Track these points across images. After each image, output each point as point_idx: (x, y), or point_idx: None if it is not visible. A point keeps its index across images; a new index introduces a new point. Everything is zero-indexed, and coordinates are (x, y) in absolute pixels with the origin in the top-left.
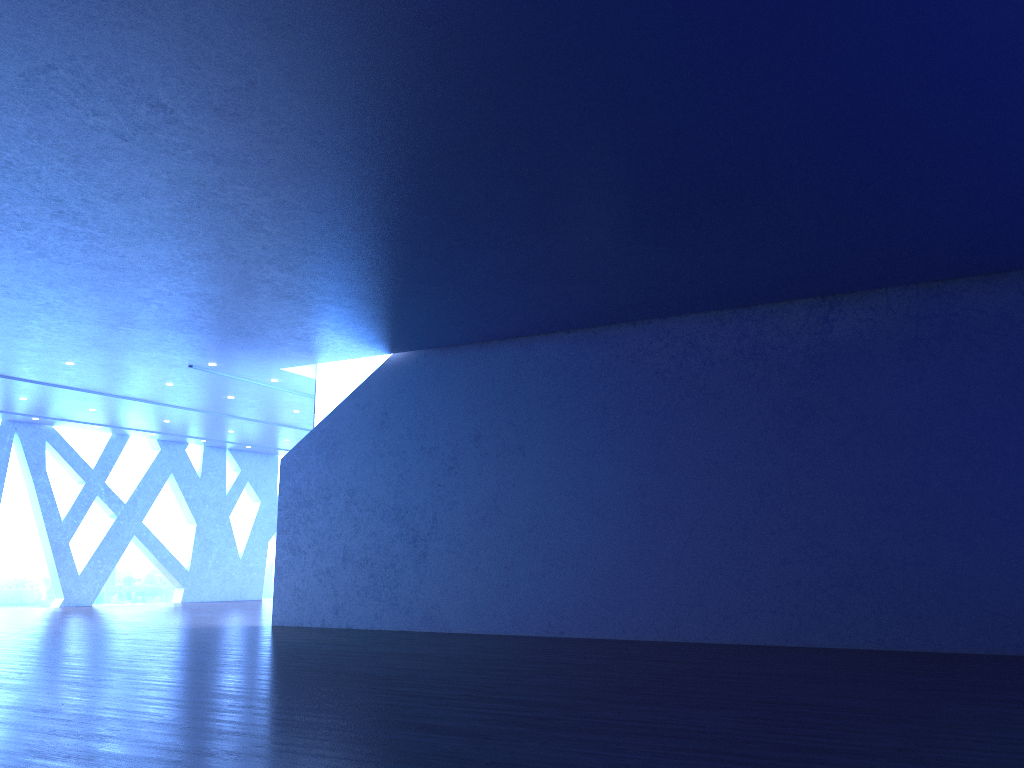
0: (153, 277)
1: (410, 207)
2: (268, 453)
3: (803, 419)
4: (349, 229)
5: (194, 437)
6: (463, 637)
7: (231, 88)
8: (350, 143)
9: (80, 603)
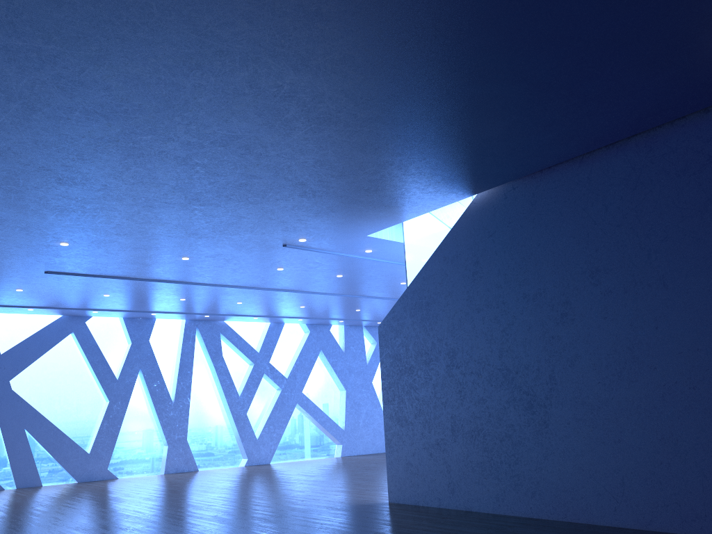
0: (165, 120)
1: None
2: None
3: None
4: None
5: (332, 319)
6: None
7: None
8: None
9: (260, 462)
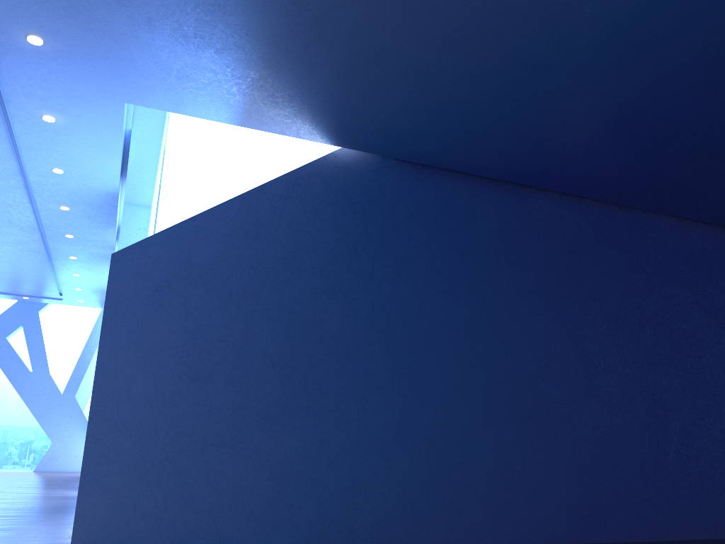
0: None
1: None
2: None
3: None
4: None
5: None
6: None
7: None
8: None
9: None
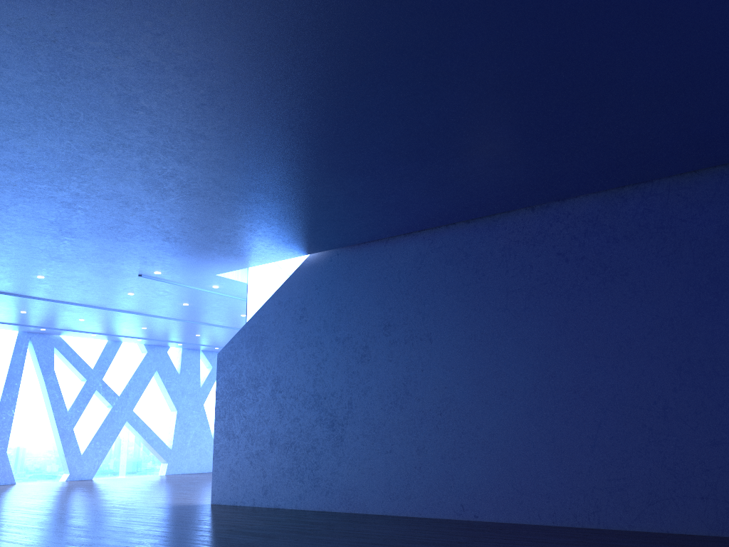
0: (63, 177)
1: (284, 60)
2: None
3: (722, 291)
4: (228, 99)
5: (171, 341)
6: (377, 521)
7: None
8: None
9: (82, 477)
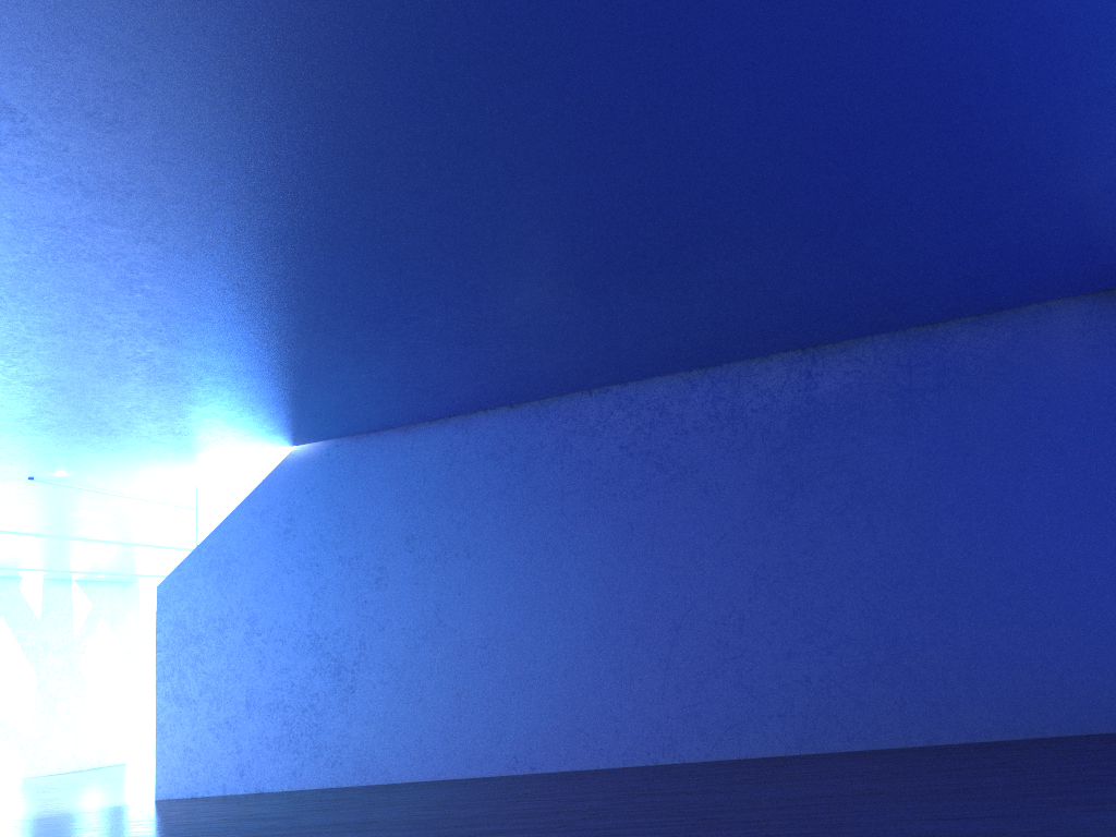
0: None
1: (341, 252)
2: (126, 581)
3: (795, 489)
4: (258, 284)
5: (31, 569)
6: (412, 788)
7: (112, 82)
8: (271, 163)
9: None
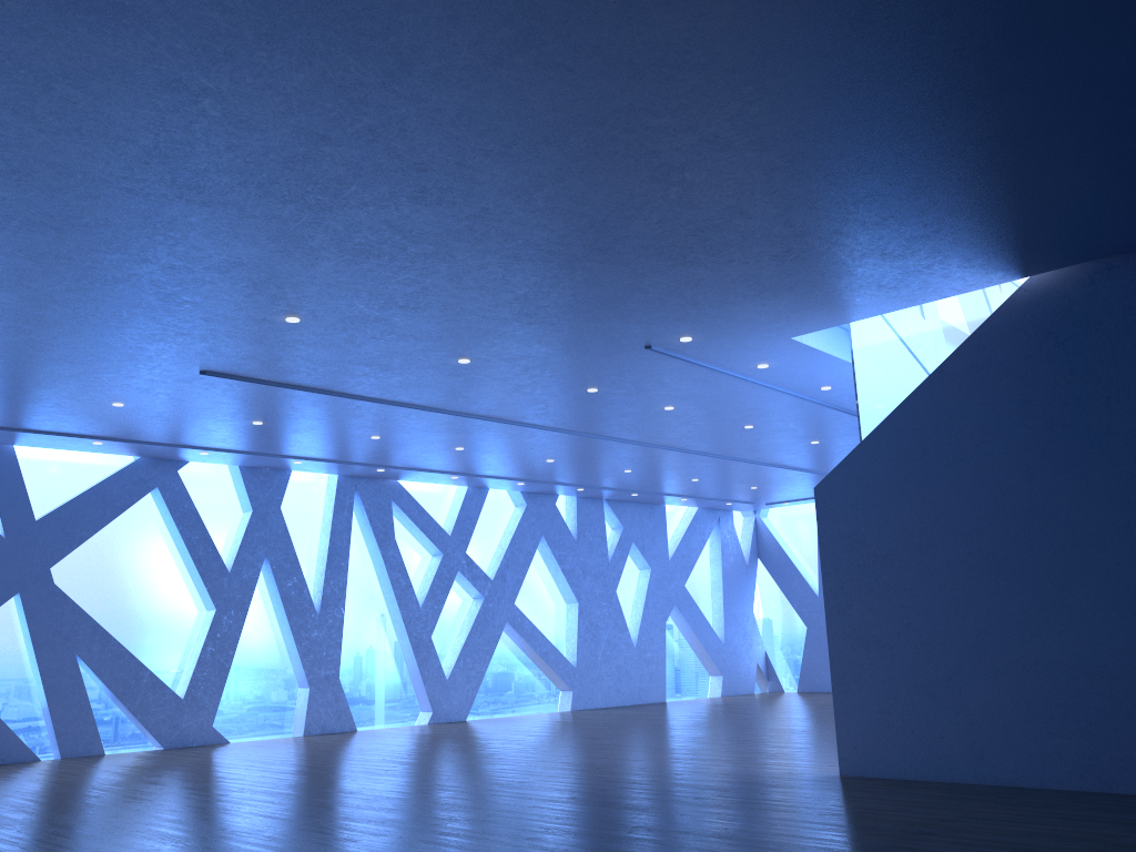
0: (724, 90)
1: None
2: (653, 503)
3: None
4: None
5: (571, 484)
6: None
7: None
8: None
9: (451, 718)
